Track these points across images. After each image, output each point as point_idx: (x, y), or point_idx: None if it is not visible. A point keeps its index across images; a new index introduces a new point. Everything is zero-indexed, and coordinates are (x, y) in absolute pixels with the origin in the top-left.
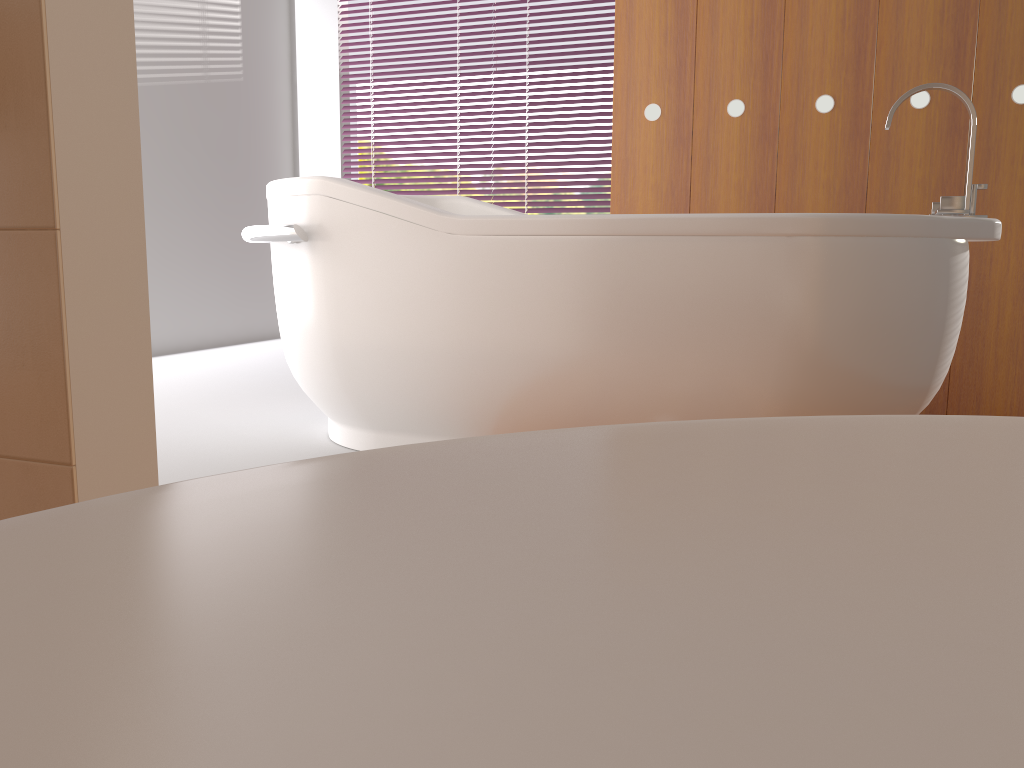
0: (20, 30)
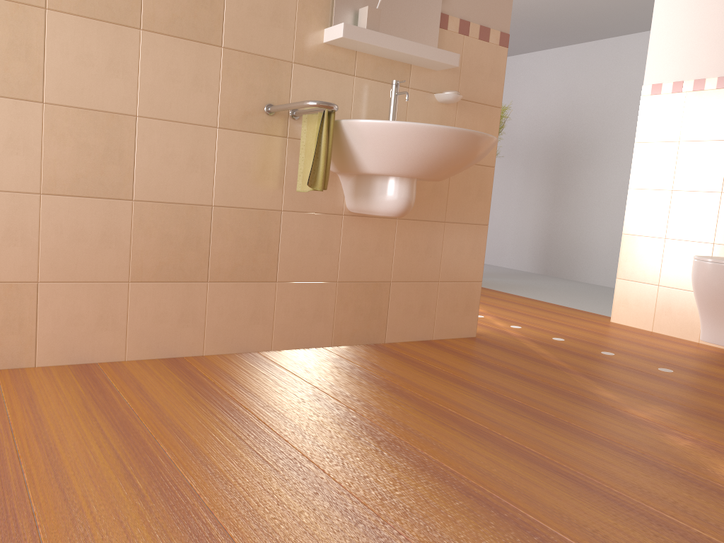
0: (488, 179)
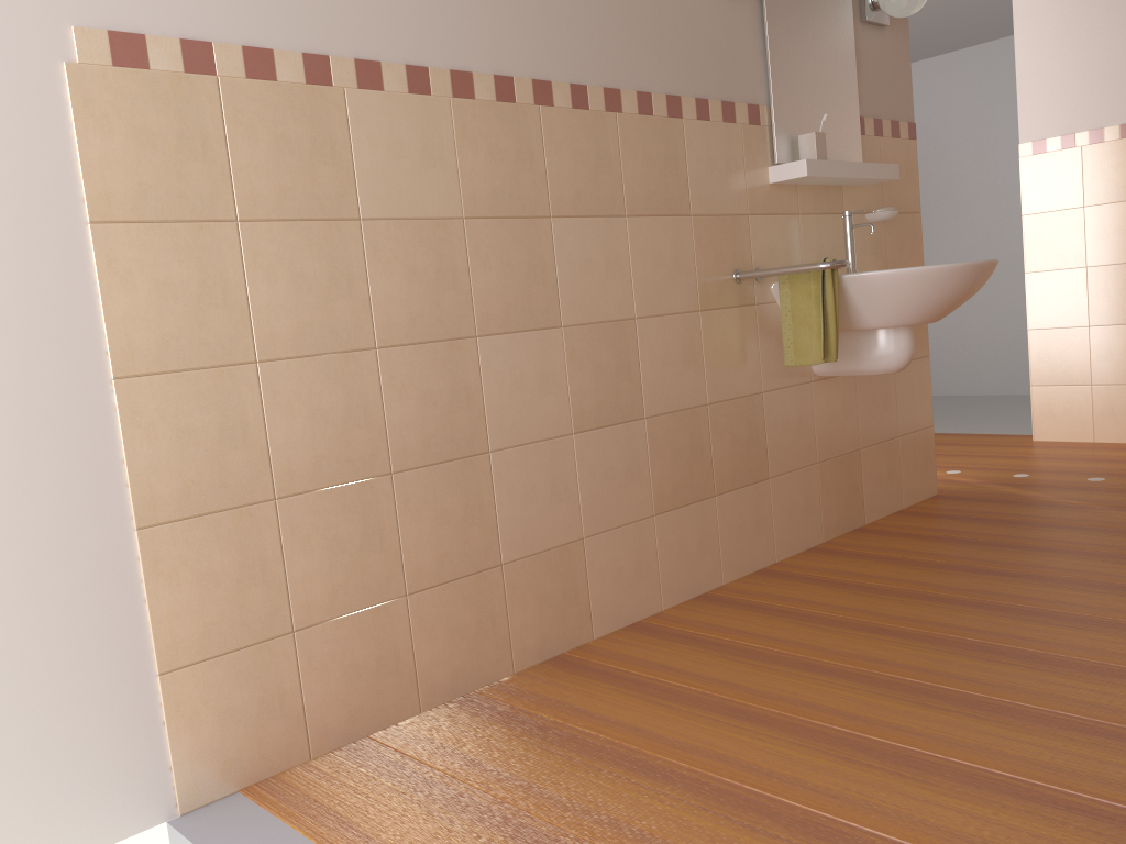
0: None
